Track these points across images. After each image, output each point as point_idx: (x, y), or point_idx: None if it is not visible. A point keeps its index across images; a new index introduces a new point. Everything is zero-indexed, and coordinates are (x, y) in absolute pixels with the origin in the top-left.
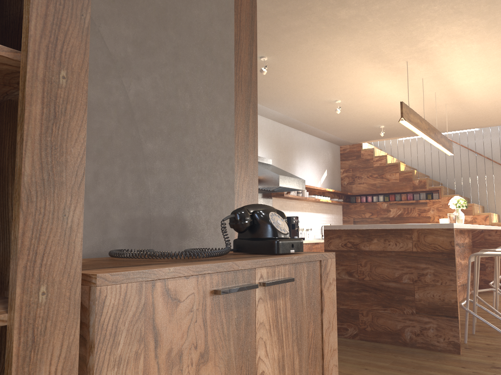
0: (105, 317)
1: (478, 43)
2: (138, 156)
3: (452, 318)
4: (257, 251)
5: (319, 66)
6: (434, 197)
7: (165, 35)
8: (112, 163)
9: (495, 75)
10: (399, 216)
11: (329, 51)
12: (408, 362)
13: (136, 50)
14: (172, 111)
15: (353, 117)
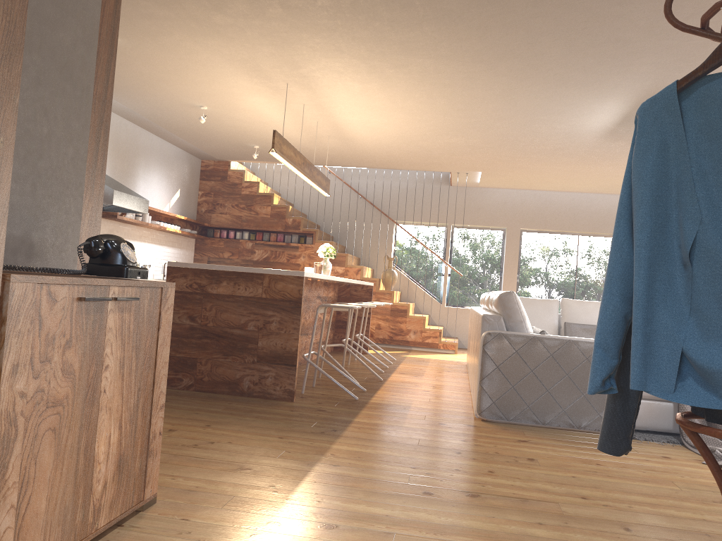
0: (13, 302)
1: (360, 84)
2: None
3: (291, 366)
4: (107, 275)
5: (184, 64)
6: (307, 242)
7: (29, 60)
8: None
9: (377, 117)
10: (265, 259)
11: (198, 51)
12: (241, 408)
13: None
14: (30, 135)
15: (222, 129)
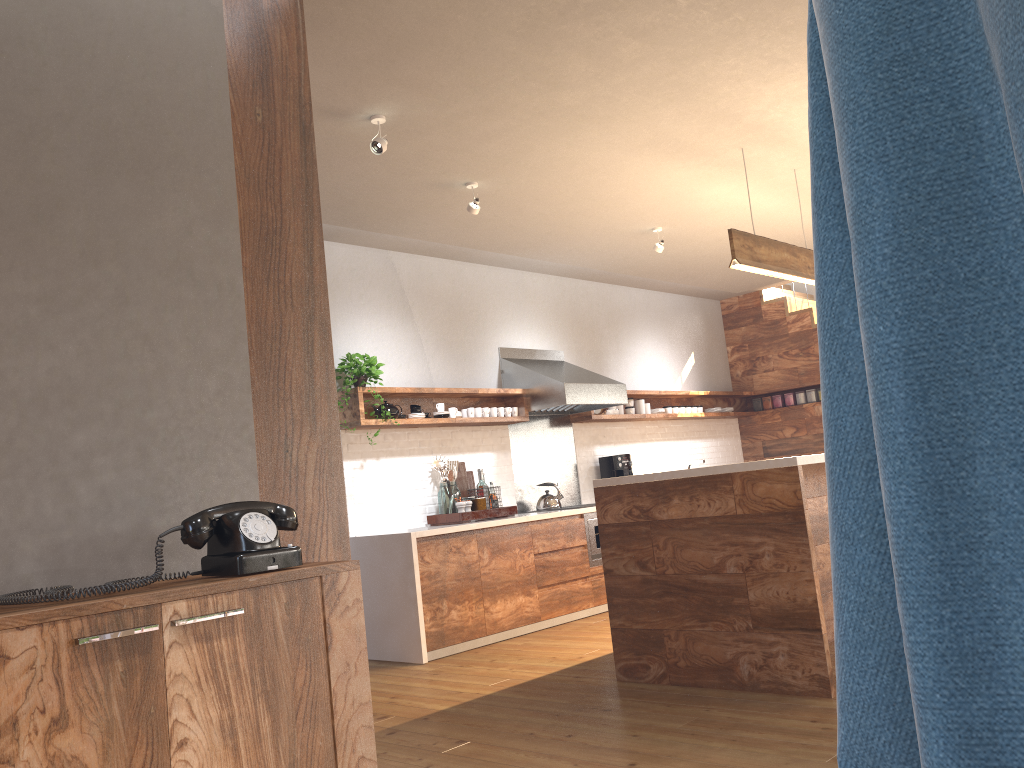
0: None
1: None
2: (60, 455)
3: (812, 631)
4: (220, 573)
5: (582, 181)
6: None
7: (97, 275)
8: (15, 474)
9: None
10: None
11: (583, 155)
12: (722, 719)
13: (45, 309)
14: (121, 380)
15: (708, 250)
